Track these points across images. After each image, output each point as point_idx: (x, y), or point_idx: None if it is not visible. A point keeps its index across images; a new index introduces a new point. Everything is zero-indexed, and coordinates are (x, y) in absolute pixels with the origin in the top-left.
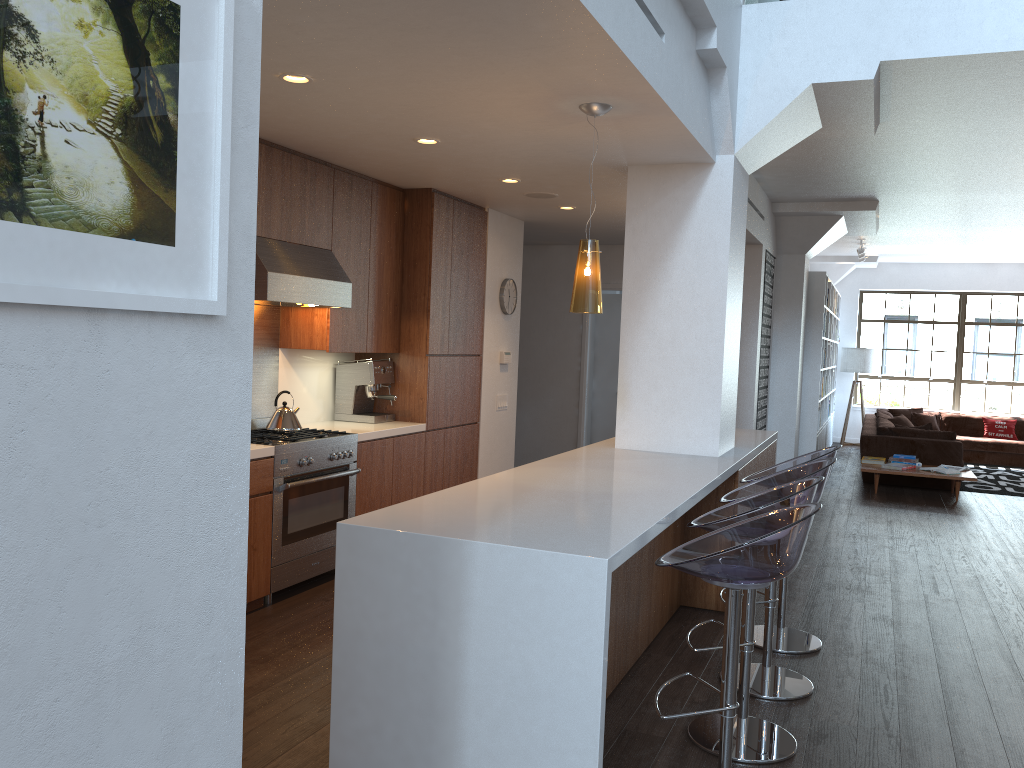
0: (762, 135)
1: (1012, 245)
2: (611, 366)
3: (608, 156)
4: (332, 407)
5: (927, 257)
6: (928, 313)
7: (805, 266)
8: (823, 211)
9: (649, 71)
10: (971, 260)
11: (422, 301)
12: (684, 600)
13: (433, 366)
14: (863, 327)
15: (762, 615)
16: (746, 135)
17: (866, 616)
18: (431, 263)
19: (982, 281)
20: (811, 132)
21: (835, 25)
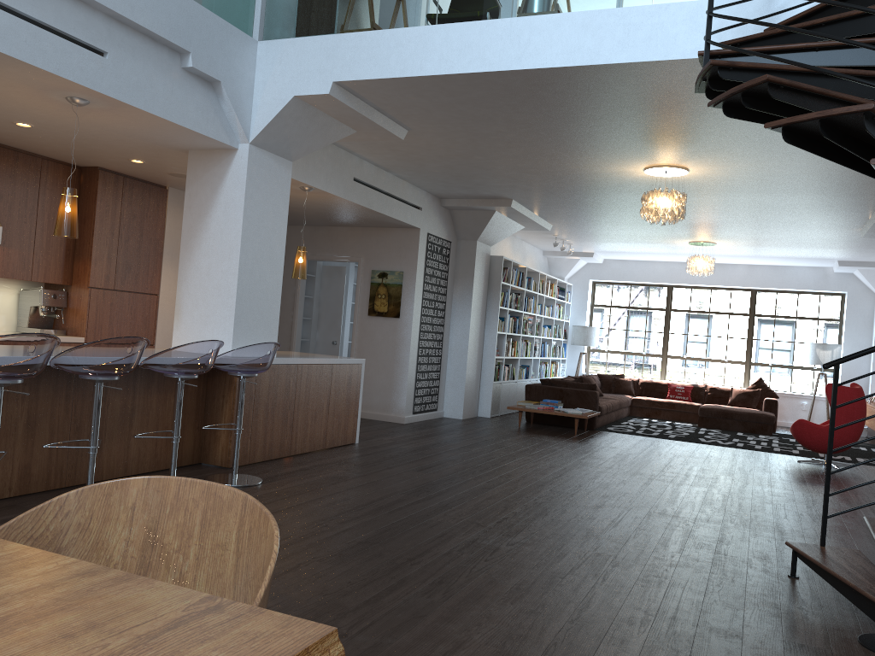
0: (273, 131)
1: (675, 245)
2: (330, 322)
3: (161, 141)
4: (16, 322)
5: (632, 255)
6: (644, 301)
7: (478, 250)
8: (476, 206)
9: (75, 75)
10: (669, 259)
11: (87, 248)
12: (203, 459)
13: (95, 296)
14: (595, 311)
15: (252, 471)
16: (256, 130)
17: (331, 476)
18: (94, 220)
19: (681, 276)
20: (345, 134)
21: (309, 56)
